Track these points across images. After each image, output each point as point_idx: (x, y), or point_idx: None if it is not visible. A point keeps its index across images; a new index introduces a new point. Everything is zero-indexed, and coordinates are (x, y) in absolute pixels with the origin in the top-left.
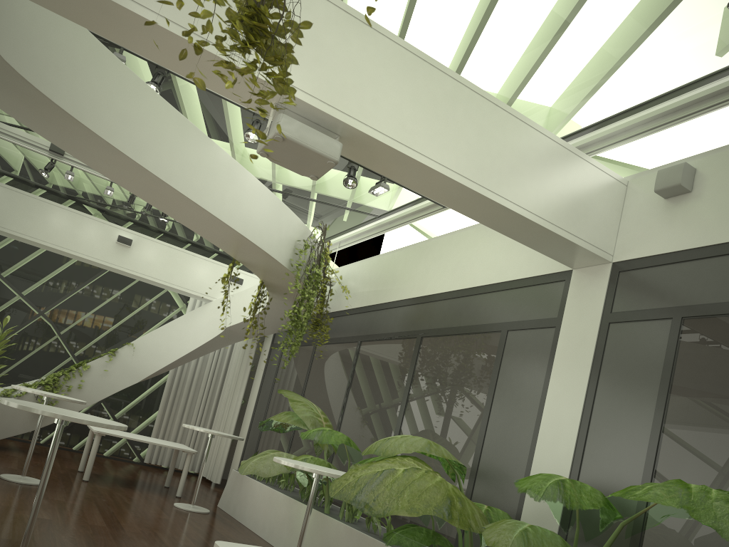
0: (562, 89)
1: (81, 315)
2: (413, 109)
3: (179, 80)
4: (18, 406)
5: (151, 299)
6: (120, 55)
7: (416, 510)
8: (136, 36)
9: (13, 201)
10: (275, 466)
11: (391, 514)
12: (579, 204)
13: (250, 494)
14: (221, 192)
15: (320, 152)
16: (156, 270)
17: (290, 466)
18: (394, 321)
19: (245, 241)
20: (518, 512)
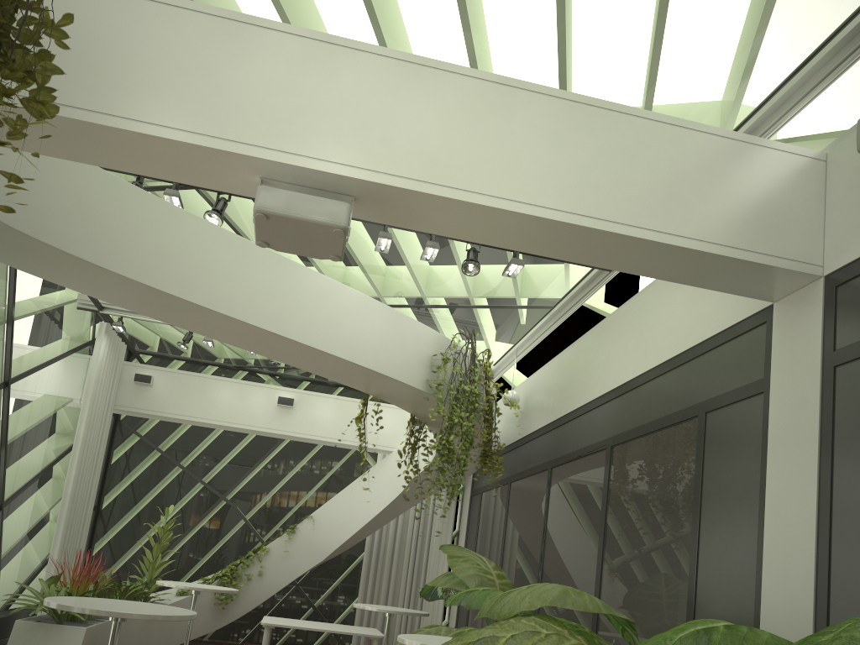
0: (698, 60)
1: (264, 492)
2: (445, 136)
3: None
4: (51, 604)
5: (336, 462)
6: (172, 190)
7: None
8: (81, 145)
9: (169, 382)
10: None
11: None
12: (744, 203)
13: None
14: (309, 315)
15: (318, 221)
16: (324, 427)
17: (410, 644)
18: (581, 433)
19: (358, 368)
20: None
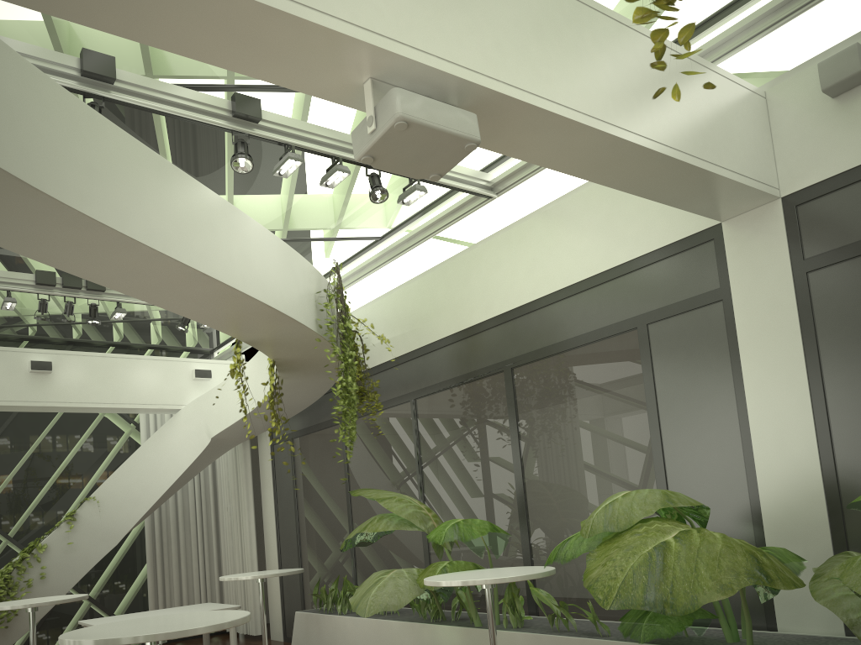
0: None
1: (2, 482)
2: (540, 46)
3: None
4: (102, 642)
5: (88, 433)
6: None
7: (728, 586)
8: (156, 13)
9: None
10: (403, 590)
11: (702, 604)
12: (732, 132)
13: (341, 635)
14: (227, 251)
15: (458, 133)
16: (95, 392)
17: (464, 585)
18: (458, 361)
19: (266, 311)
20: (759, 542)
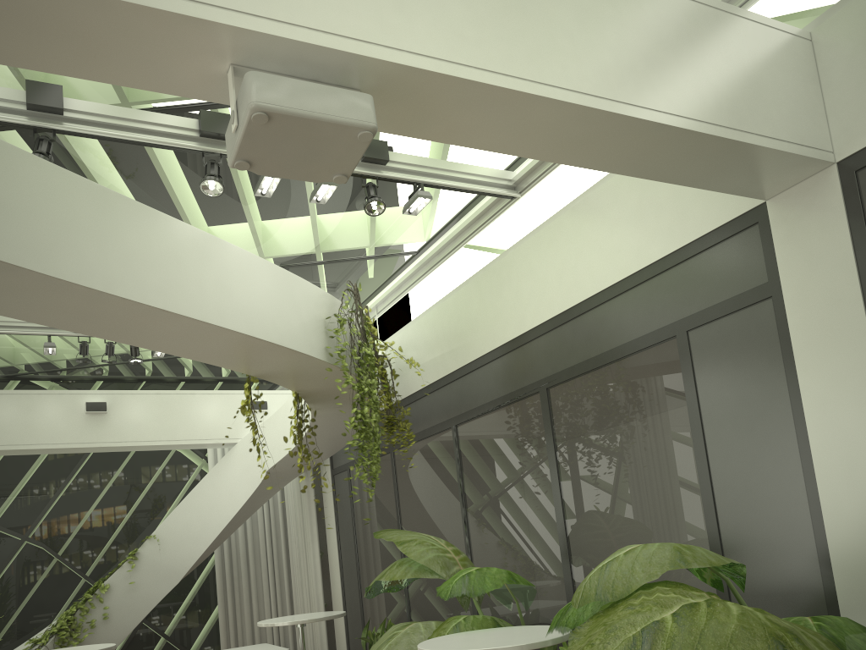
0: None
1: (77, 521)
2: (466, 3)
3: (81, 150)
4: None
5: (159, 469)
6: None
7: None
8: None
9: None
10: (416, 649)
11: None
12: (760, 86)
13: None
14: (197, 282)
15: (341, 120)
16: (150, 430)
17: None
18: (494, 382)
19: (256, 343)
20: (830, 599)
